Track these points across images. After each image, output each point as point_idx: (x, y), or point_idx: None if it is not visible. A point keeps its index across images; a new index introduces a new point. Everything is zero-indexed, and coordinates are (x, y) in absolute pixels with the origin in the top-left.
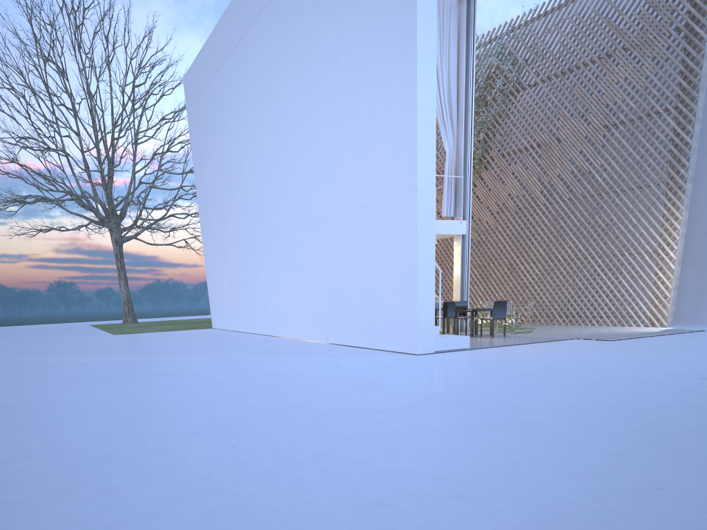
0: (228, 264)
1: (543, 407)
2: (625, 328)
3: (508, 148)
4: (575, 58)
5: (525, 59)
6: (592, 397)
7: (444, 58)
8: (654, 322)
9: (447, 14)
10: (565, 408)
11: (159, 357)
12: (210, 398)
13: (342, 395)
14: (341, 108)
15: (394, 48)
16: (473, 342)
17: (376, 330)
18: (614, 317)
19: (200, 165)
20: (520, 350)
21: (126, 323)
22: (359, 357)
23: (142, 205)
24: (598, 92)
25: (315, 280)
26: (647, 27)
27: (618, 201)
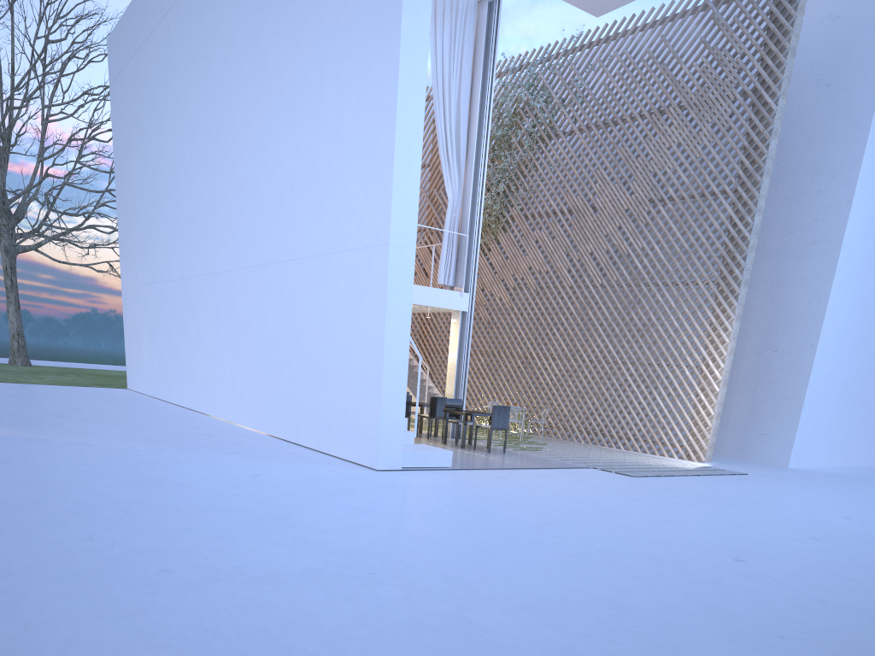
0: (151, 305)
1: (509, 596)
2: (656, 458)
3: (533, 208)
4: (621, 107)
5: (561, 98)
6: (585, 582)
7: (455, 74)
8: (691, 455)
9: (462, 17)
10: (541, 601)
11: (3, 429)
12: (9, 520)
13: (223, 536)
14: (300, 113)
15: (372, 39)
16: (460, 458)
17: (328, 427)
18: (644, 441)
19: (123, 164)
20: (516, 478)
21: (13, 364)
22: (294, 465)
23: (49, 207)
24: (646, 156)
25: (256, 345)
26: (709, 84)
27: (660, 297)
